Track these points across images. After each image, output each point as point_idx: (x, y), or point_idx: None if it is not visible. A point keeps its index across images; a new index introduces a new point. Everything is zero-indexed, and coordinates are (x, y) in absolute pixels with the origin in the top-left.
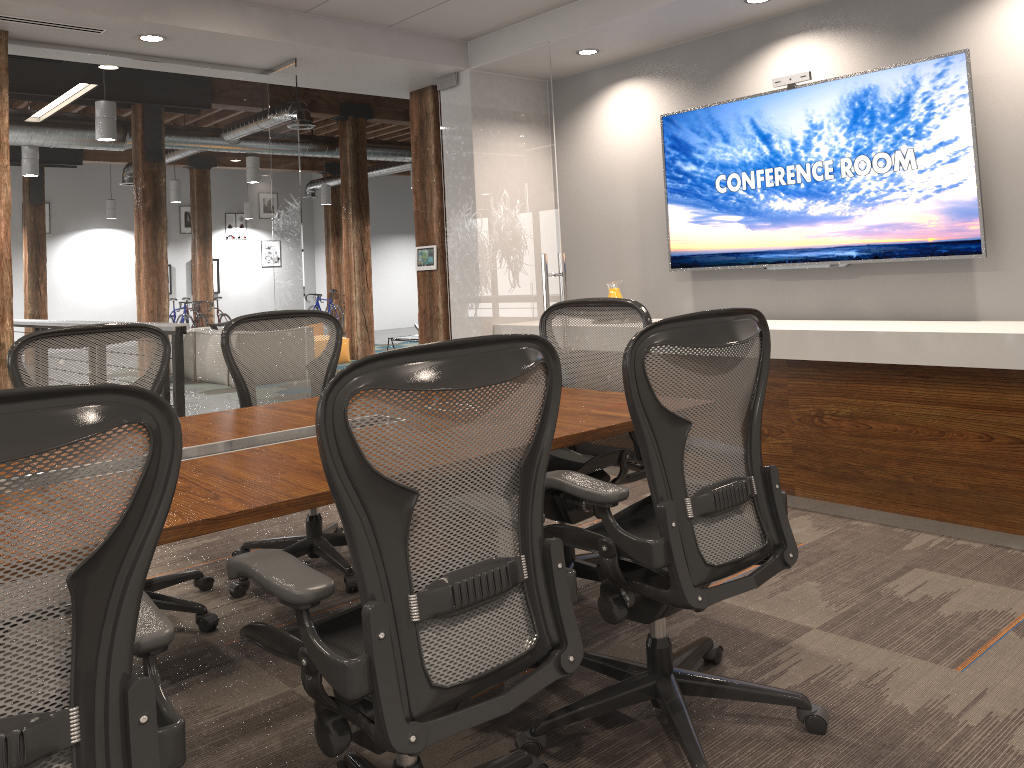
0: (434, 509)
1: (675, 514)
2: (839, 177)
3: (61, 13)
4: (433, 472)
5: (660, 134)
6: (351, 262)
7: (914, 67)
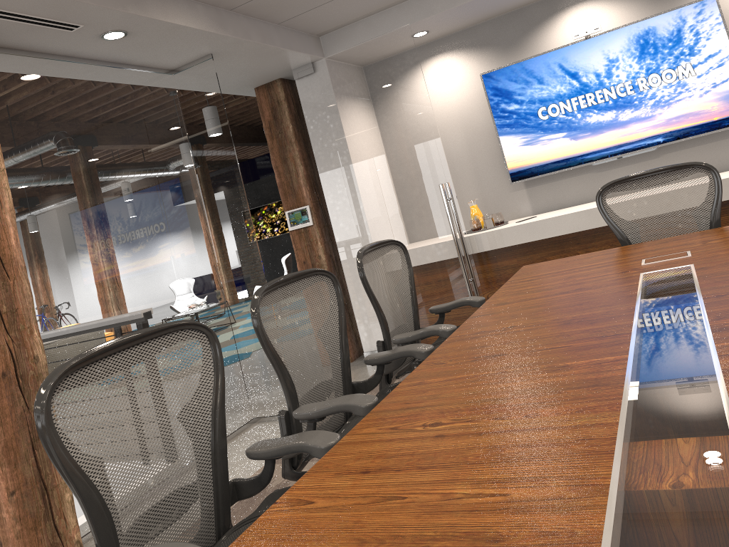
0: None
1: None
2: (638, 91)
3: (61, 4)
4: None
5: (476, 89)
6: None
7: (679, 11)
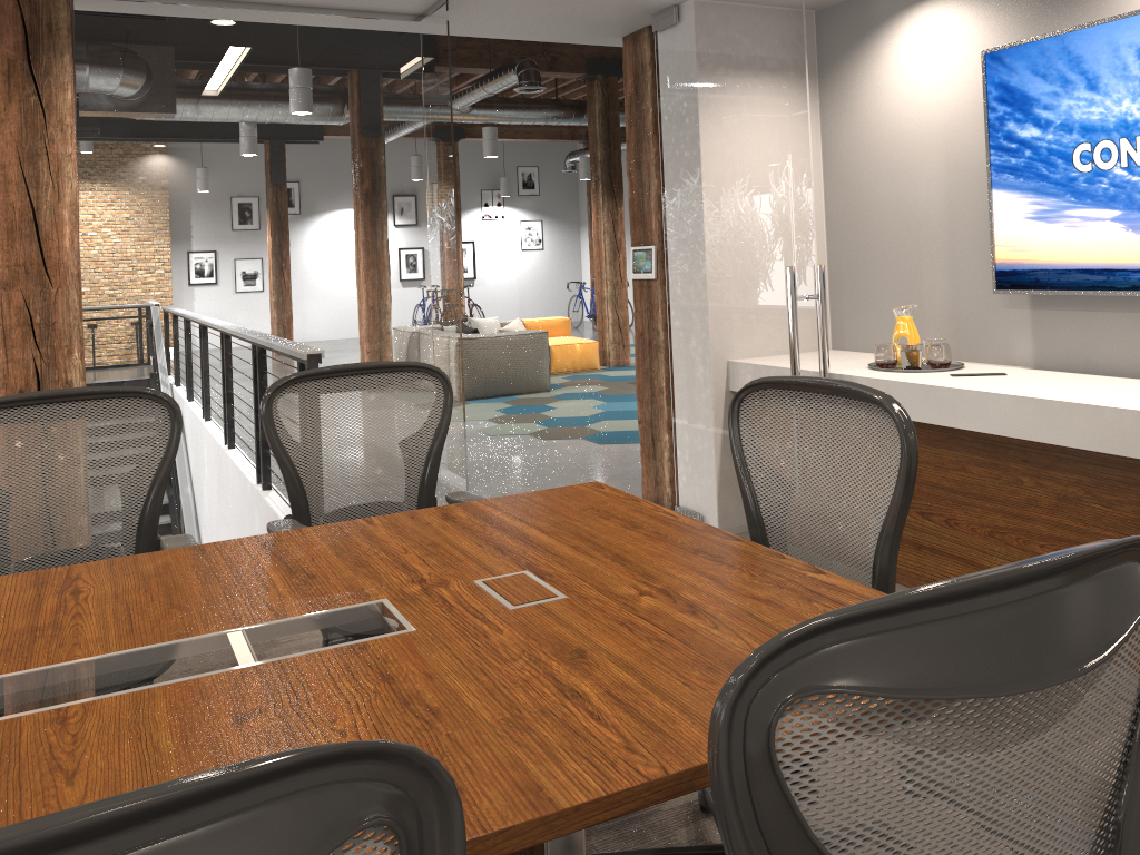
0: None
1: None
2: None
3: None
4: None
5: (982, 81)
6: (601, 251)
7: None
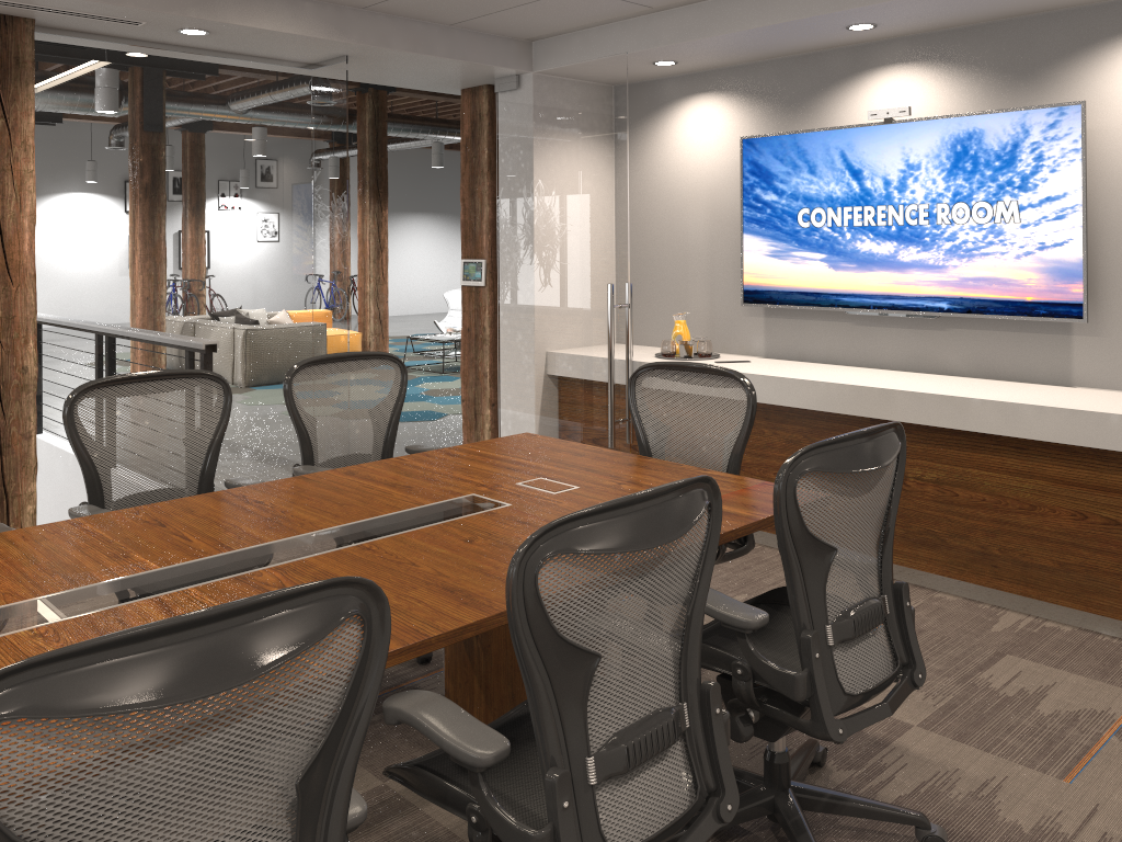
0: (609, 666)
1: (818, 644)
2: (934, 223)
3: (100, 6)
4: (610, 629)
5: (738, 156)
6: (366, 249)
7: (1024, 114)
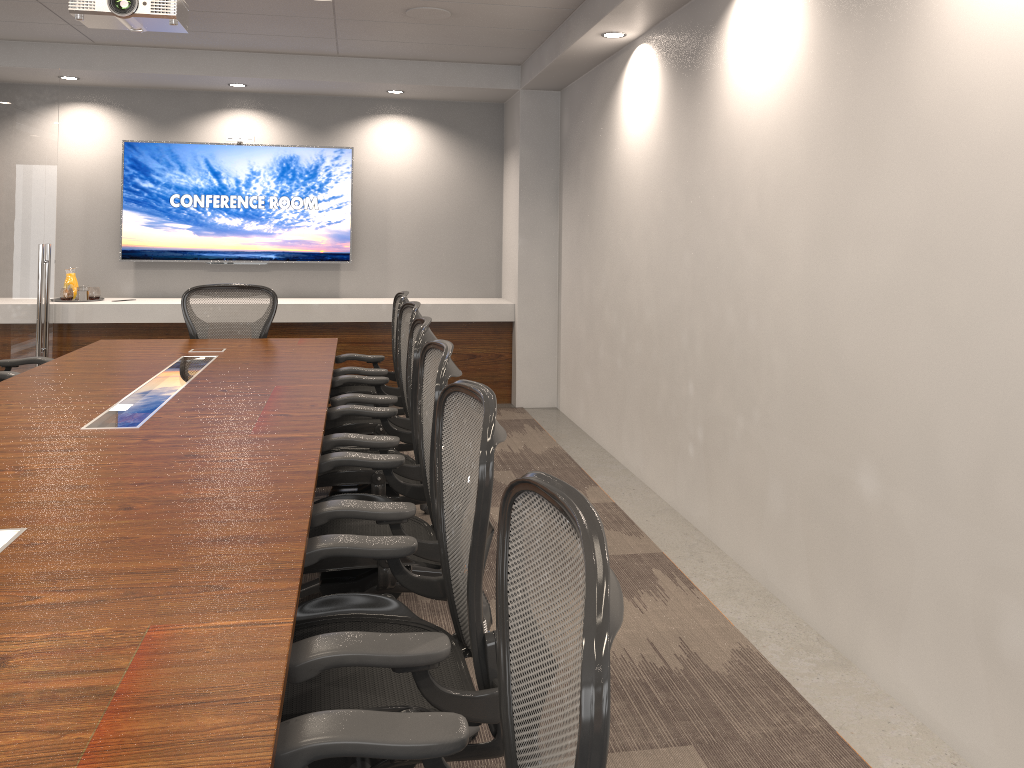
0: None
1: None
2: (268, 208)
3: None
4: None
5: (115, 153)
6: None
7: (322, 150)
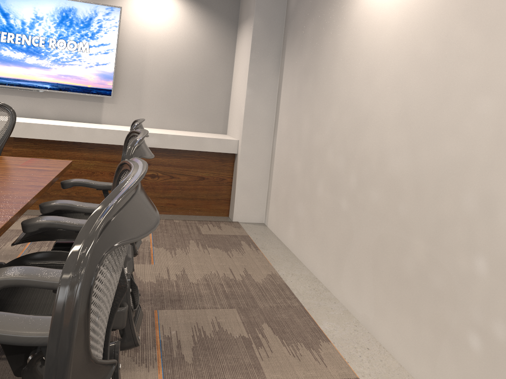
0: None
1: None
2: (48, 47)
3: None
4: None
5: None
6: None
7: (96, 6)
